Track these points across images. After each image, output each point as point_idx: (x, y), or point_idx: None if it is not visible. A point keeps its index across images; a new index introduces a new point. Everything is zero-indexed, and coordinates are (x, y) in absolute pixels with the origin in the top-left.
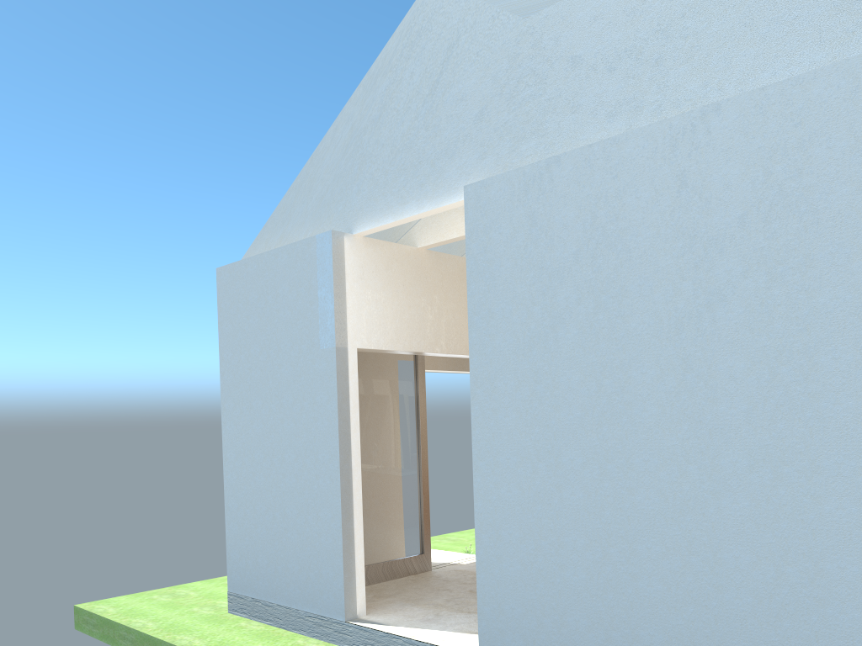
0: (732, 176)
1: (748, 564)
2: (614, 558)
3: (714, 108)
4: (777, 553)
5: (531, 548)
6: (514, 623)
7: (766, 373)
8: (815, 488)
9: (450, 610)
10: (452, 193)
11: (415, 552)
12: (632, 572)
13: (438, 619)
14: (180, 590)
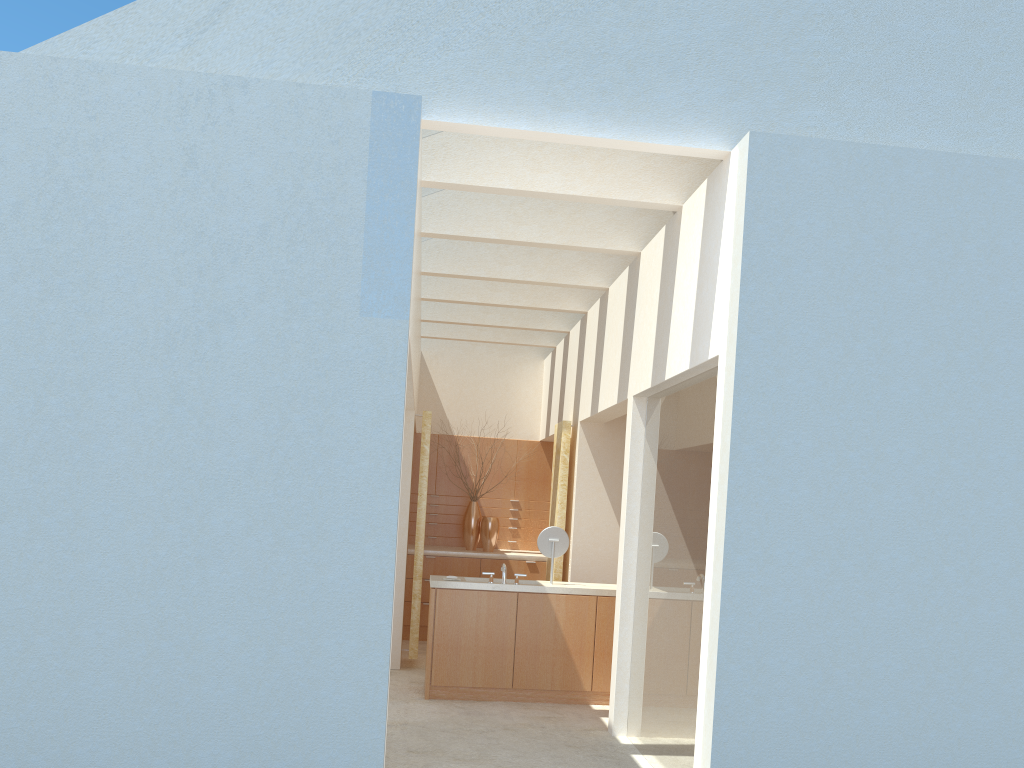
0: None
1: None
2: (942, 685)
3: None
4: None
5: (817, 681)
6: None
7: None
8: None
9: None
10: (667, 128)
11: None
12: (964, 701)
13: None
14: None
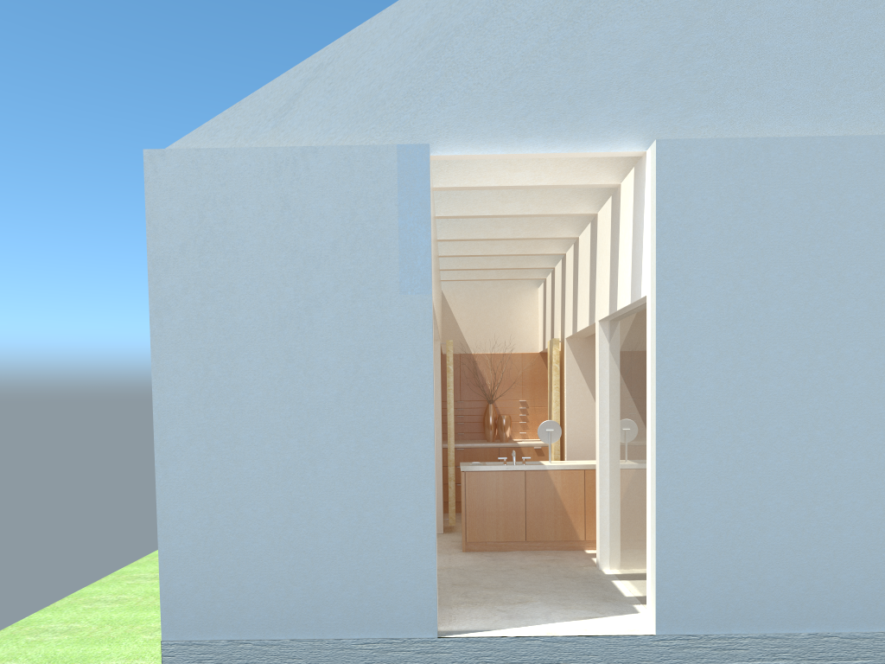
0: None
1: None
2: (820, 514)
3: None
4: None
5: (728, 516)
6: (704, 592)
7: None
8: None
9: (497, 604)
10: (599, 140)
11: None
12: (836, 525)
13: (517, 614)
14: None
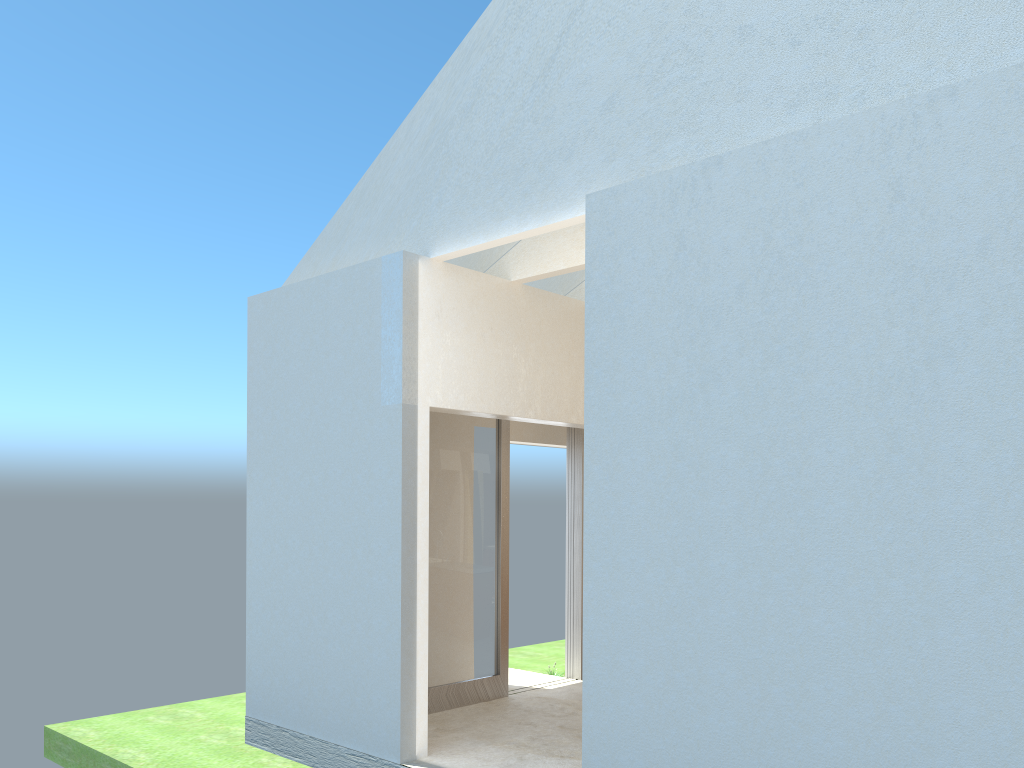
0: (971, 185)
1: (974, 720)
2: (779, 700)
3: (947, 92)
4: (1017, 706)
5: (661, 681)
6: None
7: (1010, 457)
8: None
9: (537, 752)
10: (567, 206)
11: (488, 672)
12: (803, 721)
13: (523, 765)
14: (184, 710)
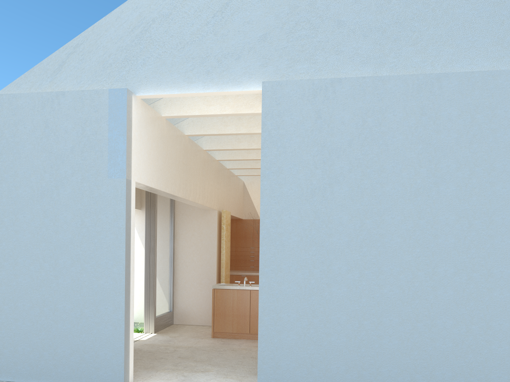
0: (453, 115)
1: (451, 325)
2: (367, 327)
3: (444, 75)
4: (467, 318)
5: (305, 324)
6: (289, 374)
7: (466, 223)
8: (489, 284)
9: (187, 371)
10: (236, 84)
11: None
12: (379, 334)
13: (190, 378)
14: None
